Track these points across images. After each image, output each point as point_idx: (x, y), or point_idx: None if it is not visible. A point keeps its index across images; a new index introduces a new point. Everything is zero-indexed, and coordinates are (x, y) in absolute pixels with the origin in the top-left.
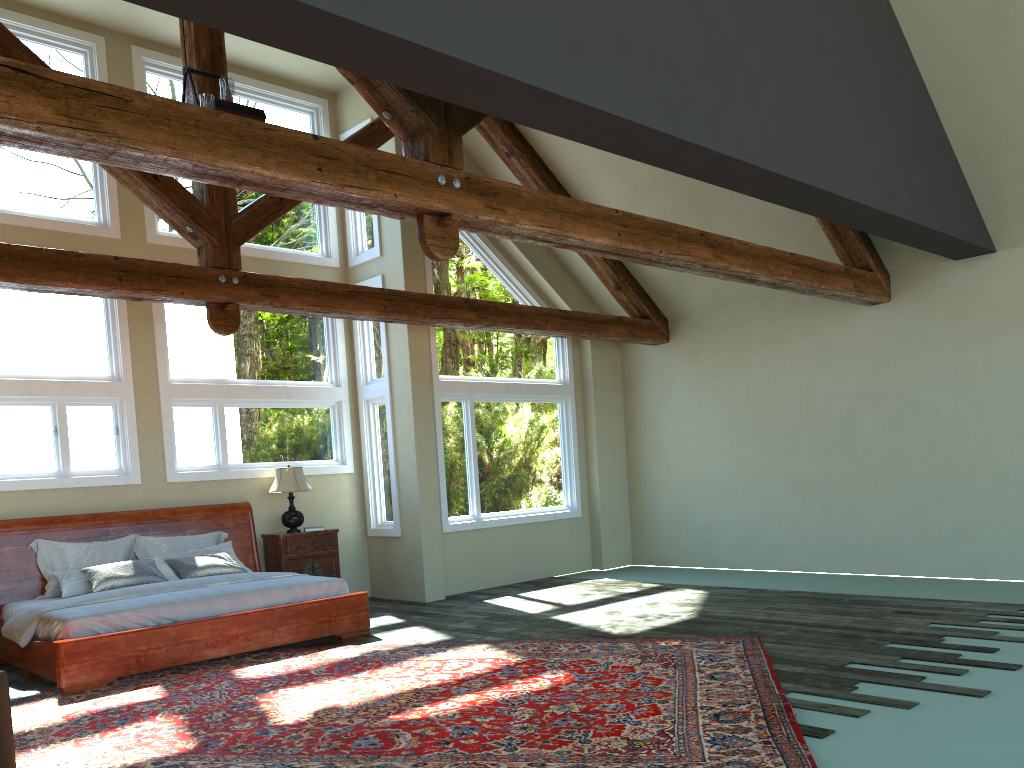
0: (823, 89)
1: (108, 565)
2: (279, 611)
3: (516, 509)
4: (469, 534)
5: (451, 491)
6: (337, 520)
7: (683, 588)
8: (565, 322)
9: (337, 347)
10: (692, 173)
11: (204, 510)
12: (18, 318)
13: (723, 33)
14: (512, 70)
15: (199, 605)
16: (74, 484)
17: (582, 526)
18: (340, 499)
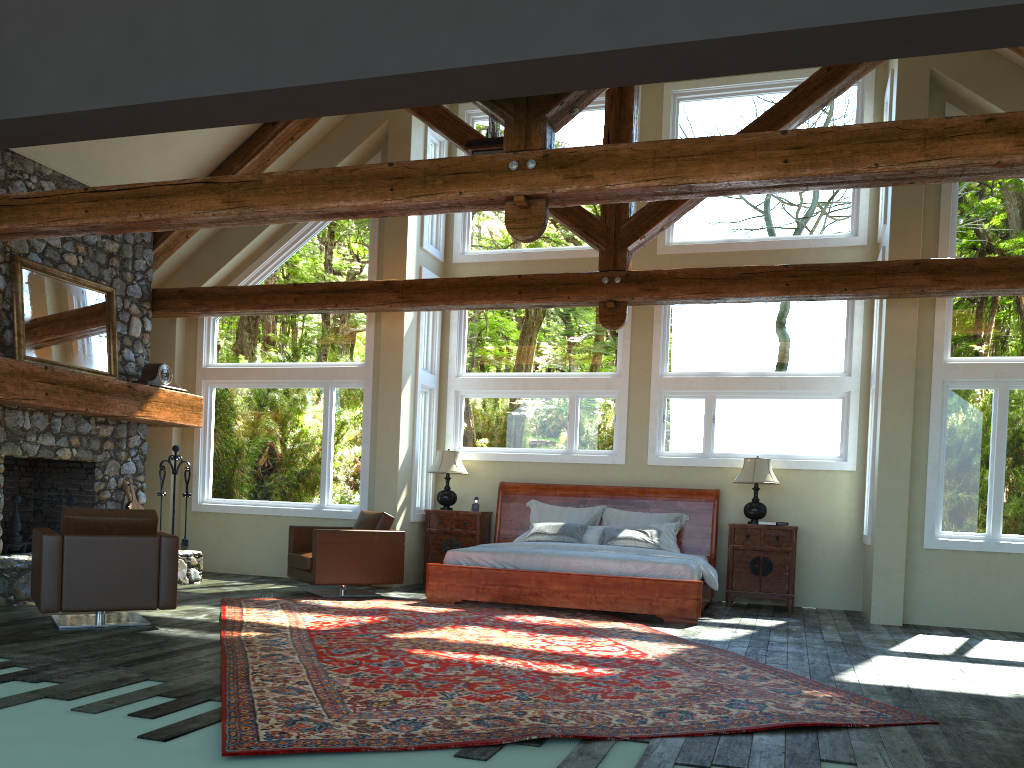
0: None
1: (544, 523)
2: (599, 579)
3: None
4: (971, 556)
5: (955, 500)
6: (827, 520)
7: None
8: None
9: (853, 333)
10: (758, 67)
11: (670, 492)
12: (554, 330)
13: None
14: (380, 69)
15: (538, 559)
16: (572, 460)
17: None
18: (834, 498)
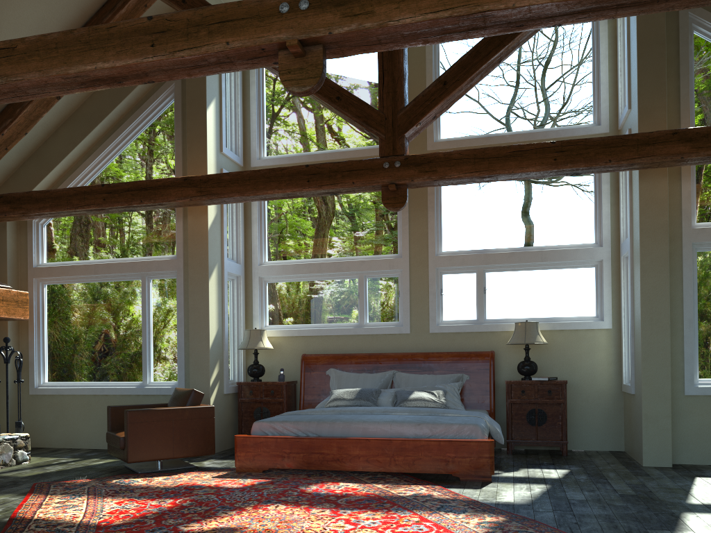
0: None
1: (343, 390)
2: (397, 443)
3: None
4: None
5: (709, 350)
6: (589, 373)
7: None
8: None
9: (601, 209)
10: None
11: (451, 356)
12: (342, 221)
13: None
14: None
15: (338, 426)
16: (364, 332)
17: None
18: (594, 353)
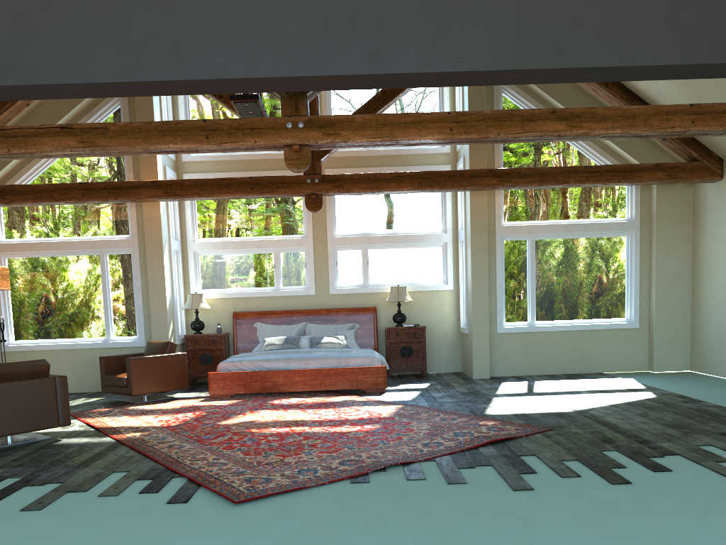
0: None
1: (273, 338)
2: (324, 371)
3: (572, 319)
4: (521, 335)
5: (511, 304)
6: (439, 320)
7: (649, 392)
8: (590, 175)
9: (446, 206)
10: (448, 84)
11: (347, 310)
12: (259, 207)
13: None
14: (226, 74)
15: (282, 362)
16: (280, 294)
17: (639, 335)
18: (442, 307)
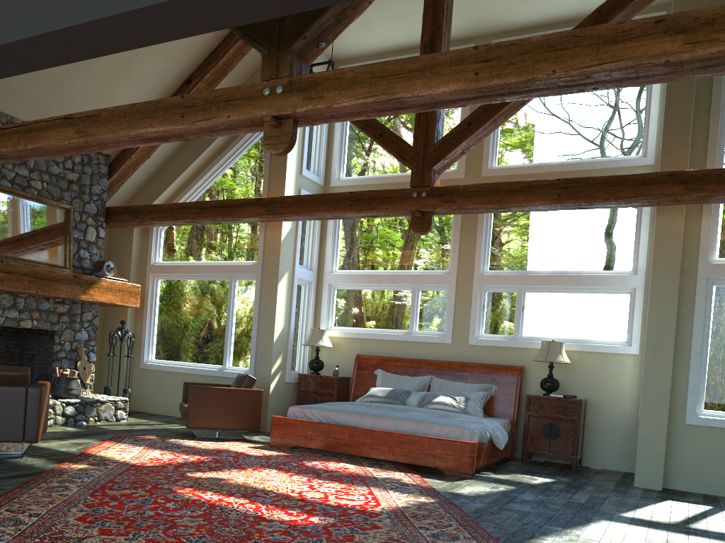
0: None
1: (378, 388)
2: (396, 436)
3: None
4: None
5: (717, 383)
6: (613, 395)
7: None
8: None
9: (640, 238)
10: None
11: (484, 367)
12: (403, 237)
13: None
14: (115, 8)
15: (353, 417)
16: (411, 339)
17: None
18: (619, 377)
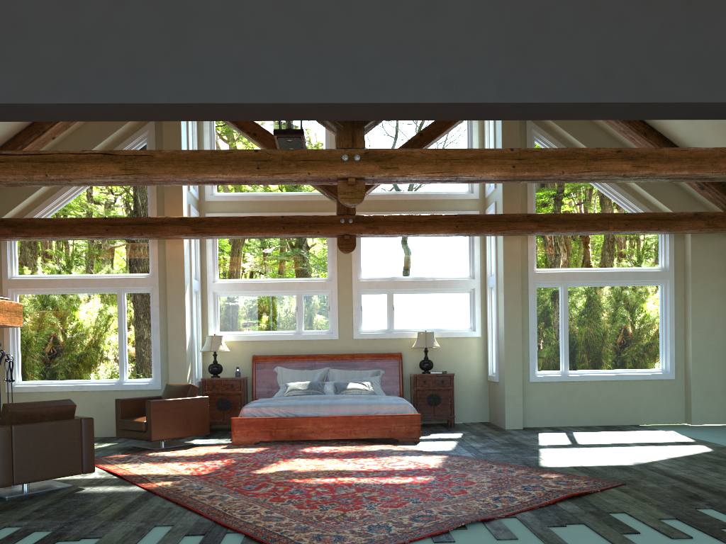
0: (678, 13)
1: (296, 383)
2: (355, 418)
3: (606, 369)
4: (554, 384)
5: (543, 352)
6: (466, 368)
7: (702, 445)
8: (630, 222)
9: (474, 252)
10: (522, 117)
11: (371, 356)
12: (282, 249)
13: (523, 9)
14: (294, 98)
15: (310, 408)
16: (302, 338)
17: (675, 387)
18: (469, 354)
